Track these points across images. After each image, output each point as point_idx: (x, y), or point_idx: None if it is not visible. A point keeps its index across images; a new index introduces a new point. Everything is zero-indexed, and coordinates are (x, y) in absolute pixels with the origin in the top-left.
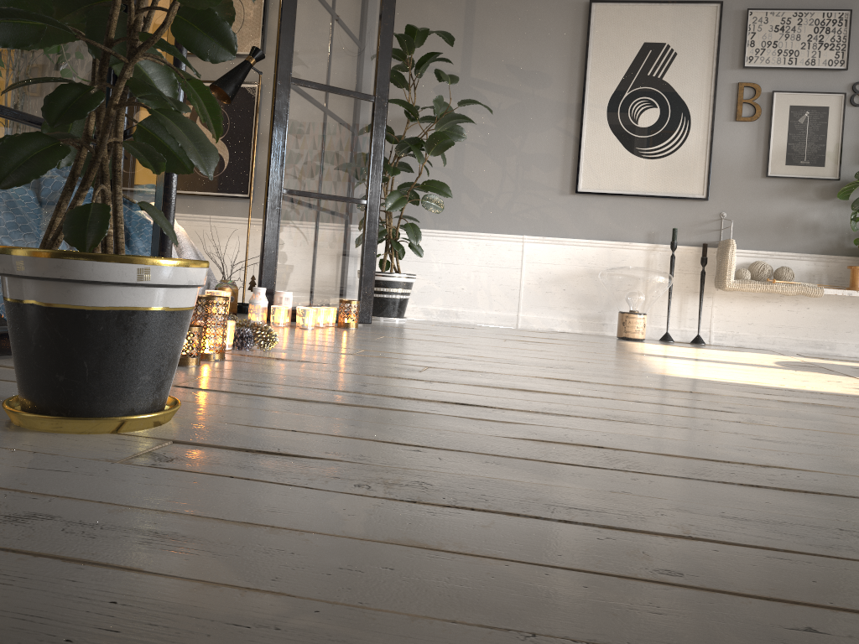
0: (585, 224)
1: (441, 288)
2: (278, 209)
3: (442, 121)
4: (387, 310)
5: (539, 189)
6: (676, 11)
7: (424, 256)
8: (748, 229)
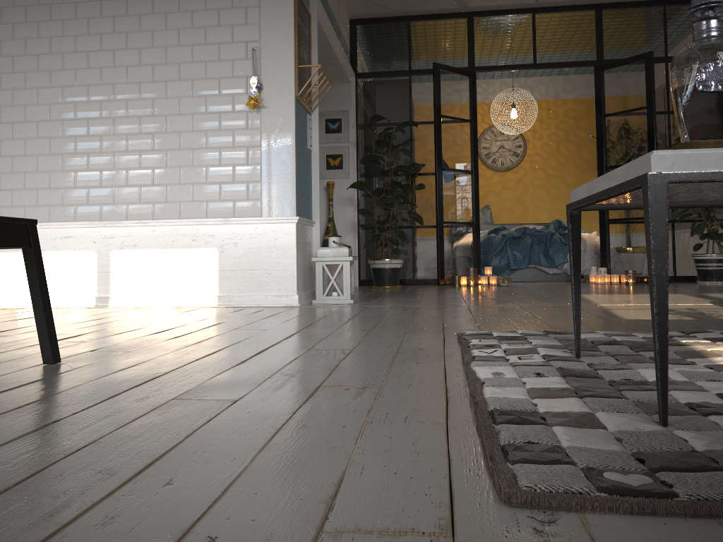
0: None
1: None
2: (604, 229)
3: None
4: (701, 277)
5: None
6: None
7: None
8: None
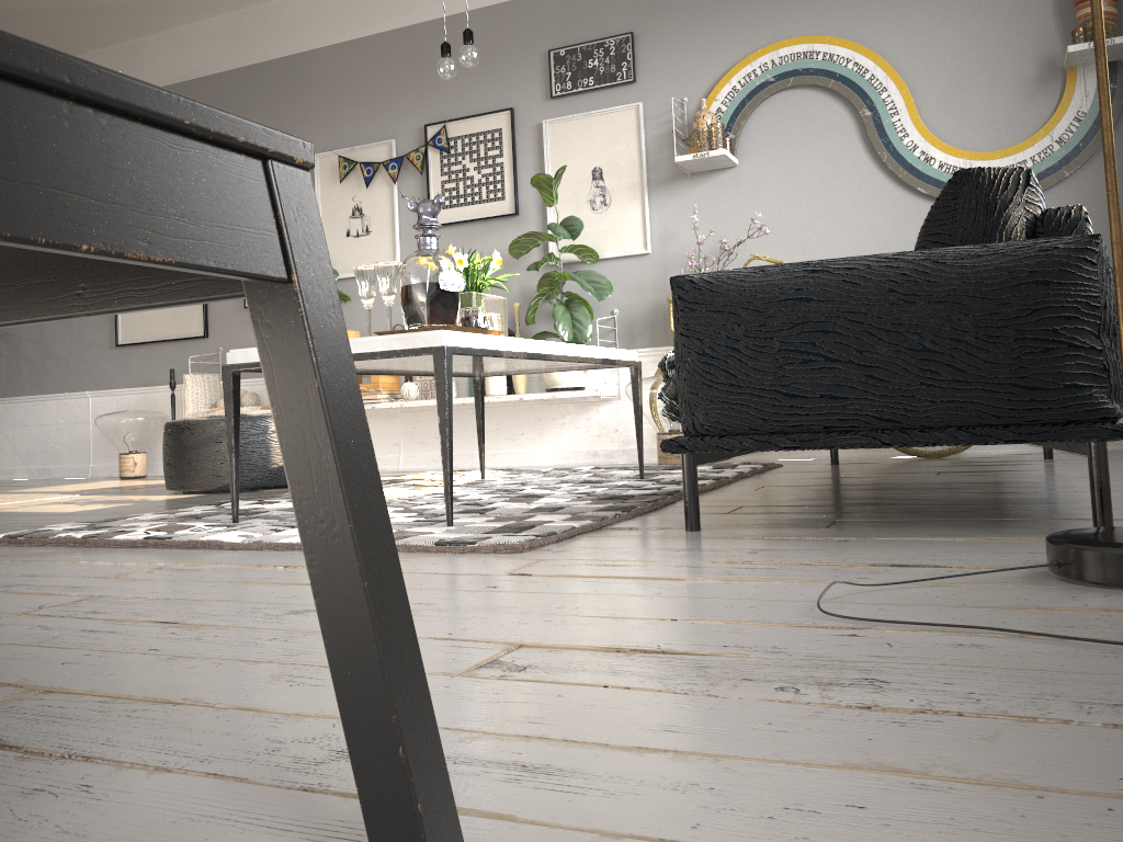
0: (129, 373)
1: (39, 448)
2: None
3: None
4: None
5: (96, 347)
6: None
7: (26, 420)
8: None
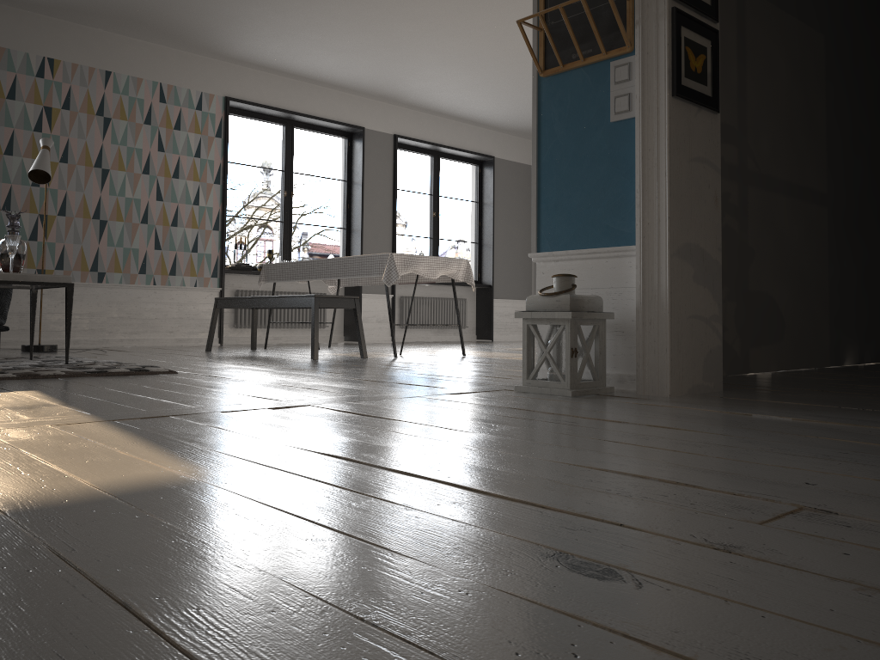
0: None
1: None
2: None
3: None
4: None
5: None
6: None
7: None
8: None
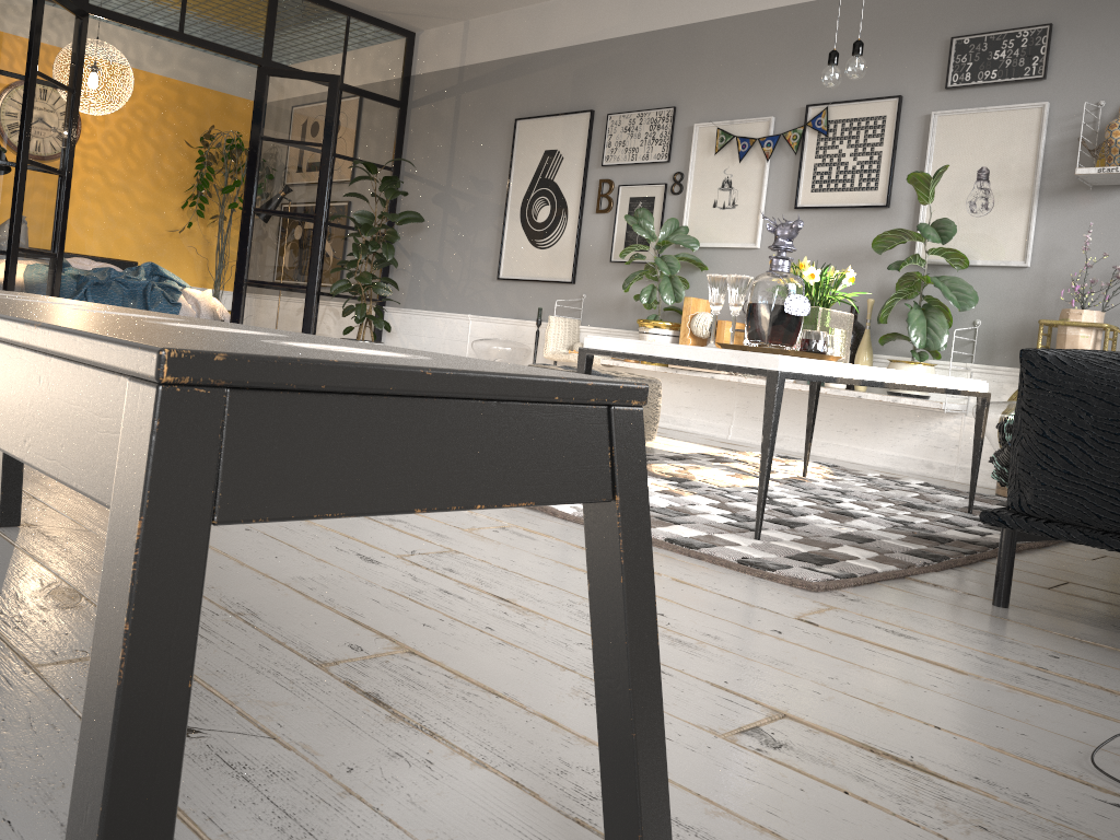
0: (504, 305)
1: None
2: (241, 292)
3: (365, 228)
4: None
5: (481, 277)
6: (564, 121)
7: (418, 331)
8: (599, 308)
